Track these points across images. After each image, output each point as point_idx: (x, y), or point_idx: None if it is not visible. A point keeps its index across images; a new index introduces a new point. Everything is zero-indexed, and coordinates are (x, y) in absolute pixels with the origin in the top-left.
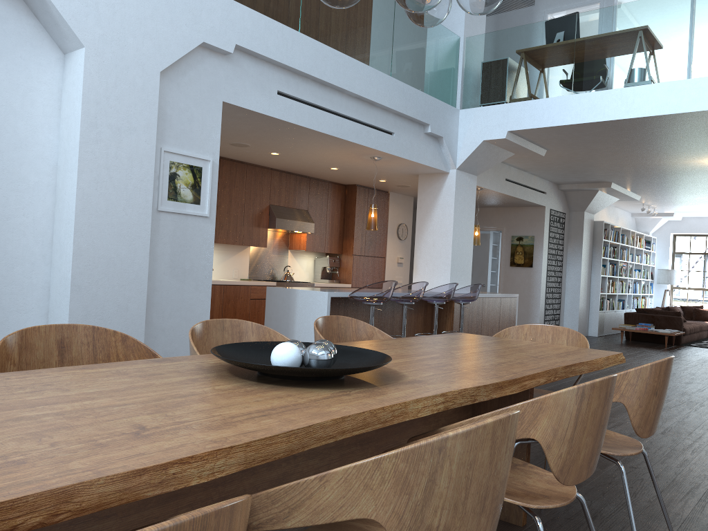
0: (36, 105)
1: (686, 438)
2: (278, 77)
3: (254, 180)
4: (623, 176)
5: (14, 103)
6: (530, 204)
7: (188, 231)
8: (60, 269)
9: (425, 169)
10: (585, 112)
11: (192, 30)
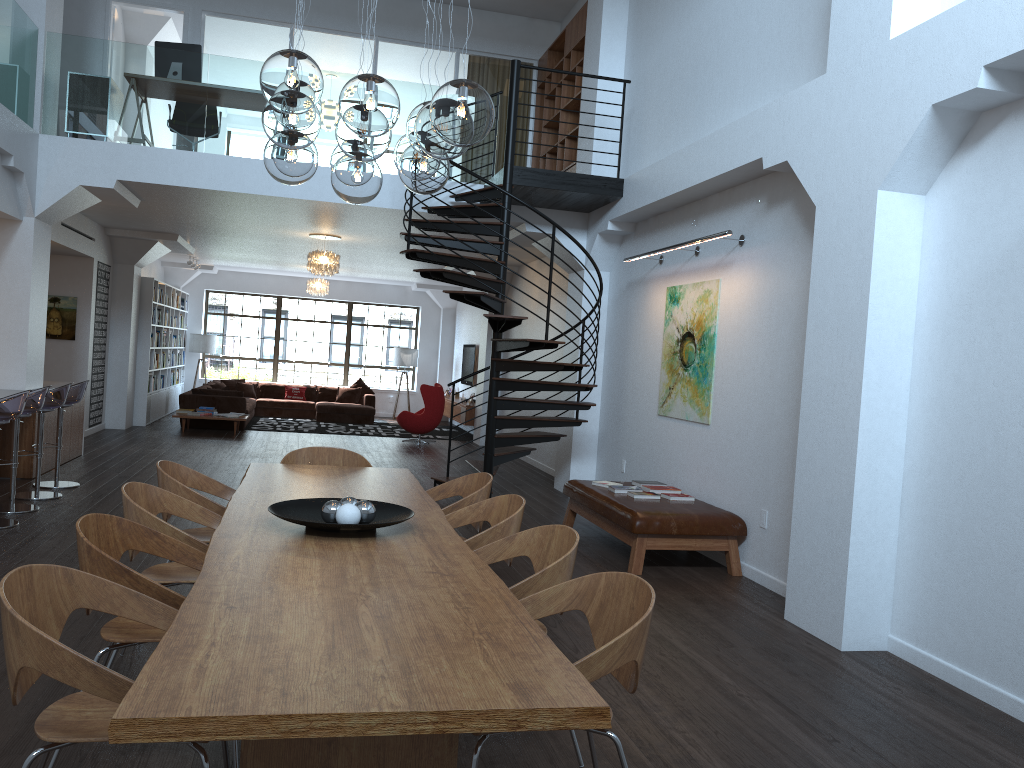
0: None
1: None
2: None
3: None
4: (200, 232)
5: None
6: (77, 254)
7: None
8: None
9: None
10: (221, 178)
11: None
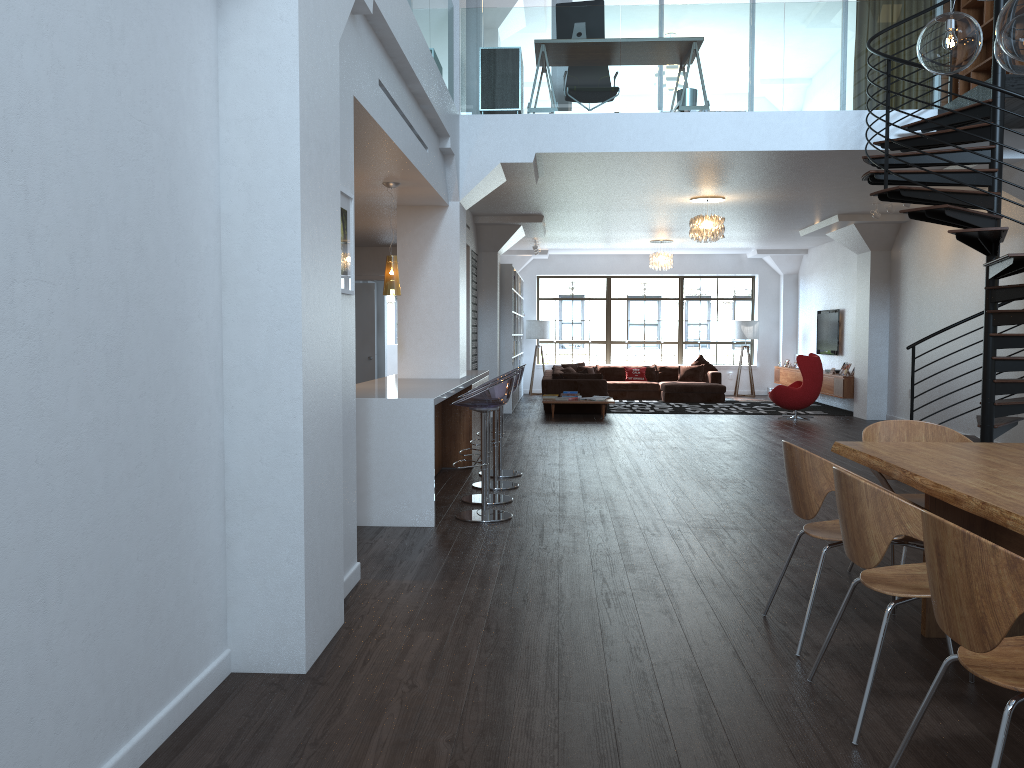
0: (199, 91)
1: None
2: (378, 57)
3: None
4: (569, 210)
5: (182, 85)
6: None
7: (342, 323)
8: (260, 416)
9: (424, 201)
10: (640, 138)
11: None
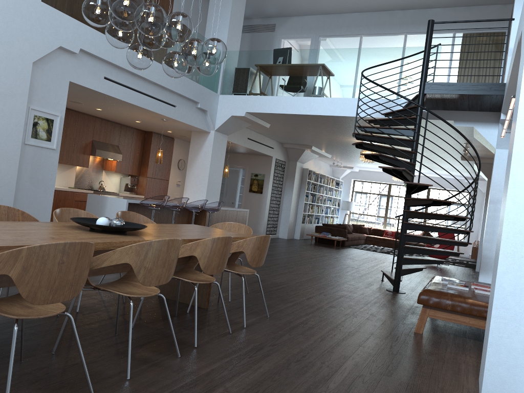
0: None
1: (307, 284)
2: (105, 68)
3: (83, 123)
4: (318, 143)
5: None
6: (263, 154)
7: (42, 157)
8: None
9: (195, 129)
10: (288, 107)
11: (54, 39)
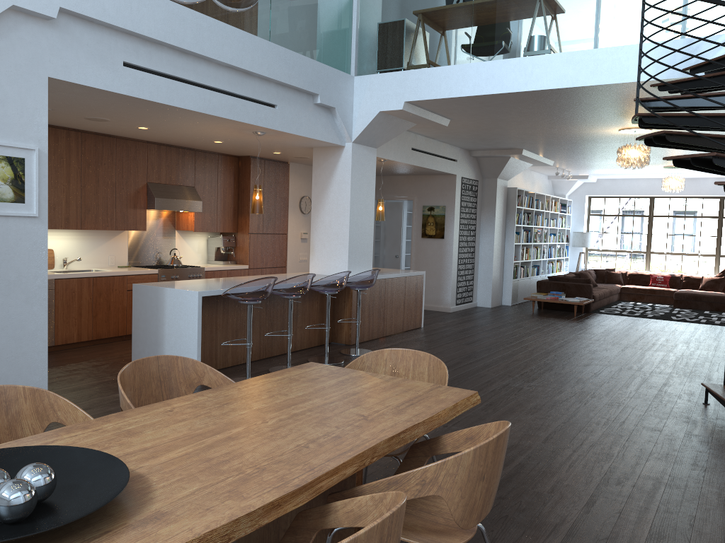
0: None
1: (567, 446)
2: (123, 46)
3: (127, 156)
4: (533, 144)
5: None
6: (440, 173)
7: (10, 236)
8: None
9: (318, 143)
10: (483, 83)
11: None
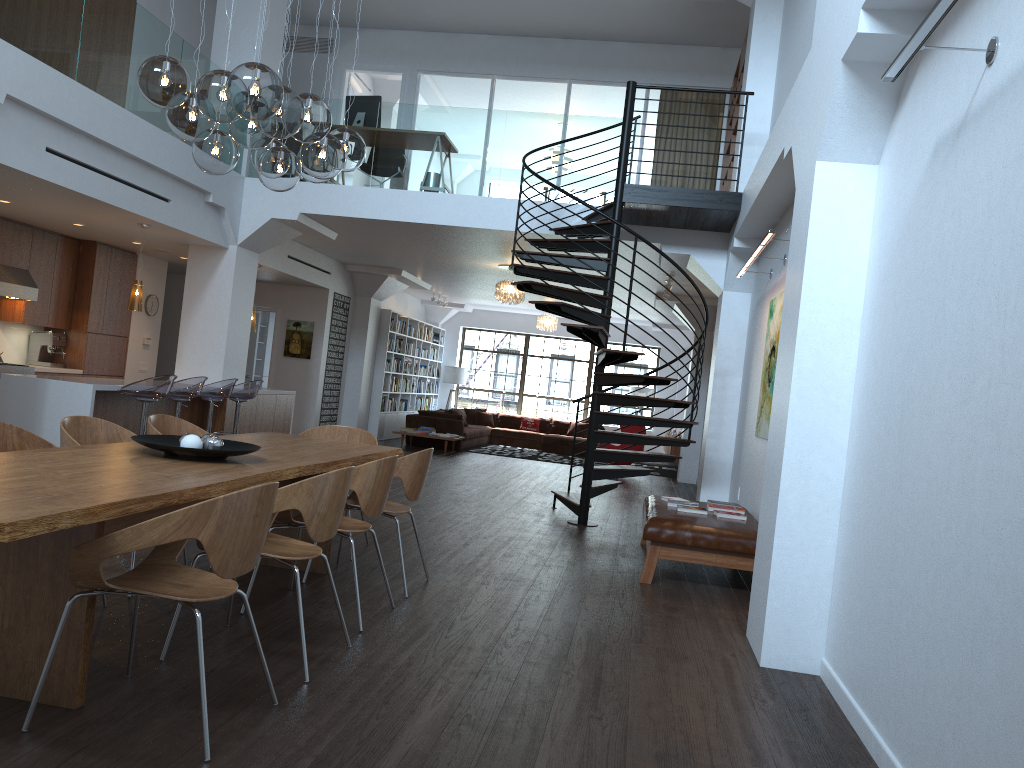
0: None
1: (447, 523)
2: (48, 131)
3: None
4: (415, 266)
5: None
6: (313, 285)
7: None
8: None
9: (201, 242)
10: (381, 208)
11: None
